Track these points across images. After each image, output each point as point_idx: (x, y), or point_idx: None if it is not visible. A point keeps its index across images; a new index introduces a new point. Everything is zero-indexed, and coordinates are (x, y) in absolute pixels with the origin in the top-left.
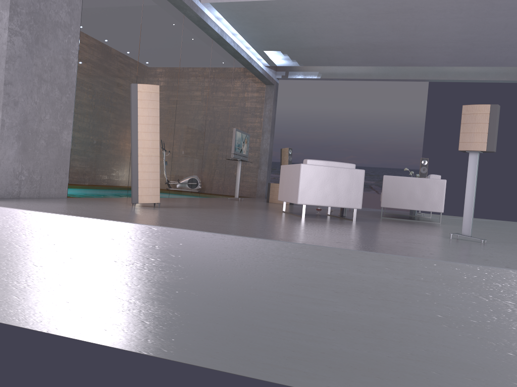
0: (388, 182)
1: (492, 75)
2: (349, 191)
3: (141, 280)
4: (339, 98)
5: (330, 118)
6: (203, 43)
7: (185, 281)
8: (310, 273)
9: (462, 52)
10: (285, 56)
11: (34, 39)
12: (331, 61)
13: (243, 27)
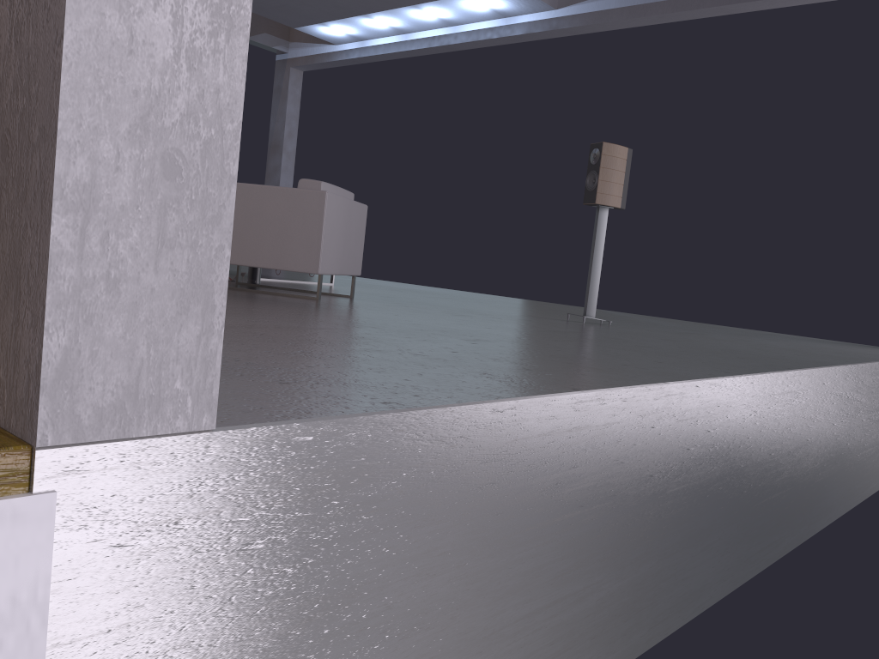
0: None
1: None
2: (356, 244)
3: (677, 497)
4: None
5: None
6: None
7: (717, 471)
8: (793, 408)
9: None
10: None
11: None
12: None
13: None
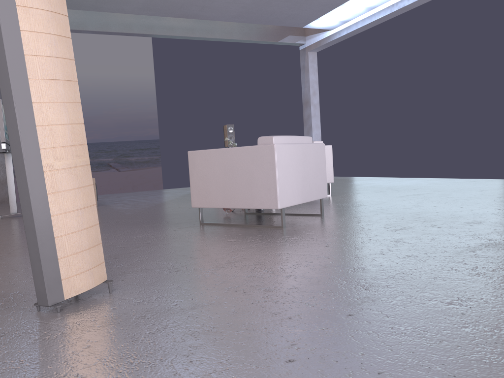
0: None
1: (254, 35)
2: (317, 175)
3: None
4: None
5: None
6: None
7: None
8: None
9: (258, 5)
10: None
11: None
12: (100, 3)
13: None
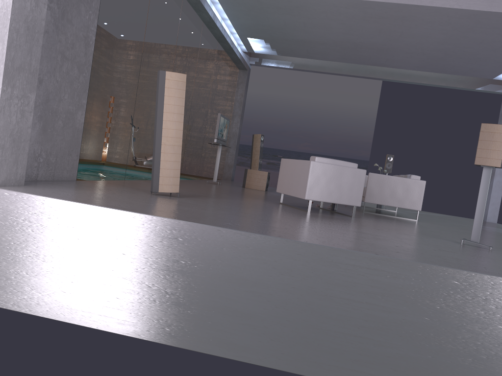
0: (372, 179)
1: (450, 81)
2: (351, 189)
3: (206, 281)
4: (298, 86)
5: (288, 105)
6: (195, 25)
7: (253, 284)
8: (382, 283)
9: (434, 60)
10: (266, 45)
11: (60, 13)
12: (310, 54)
13: (235, 14)
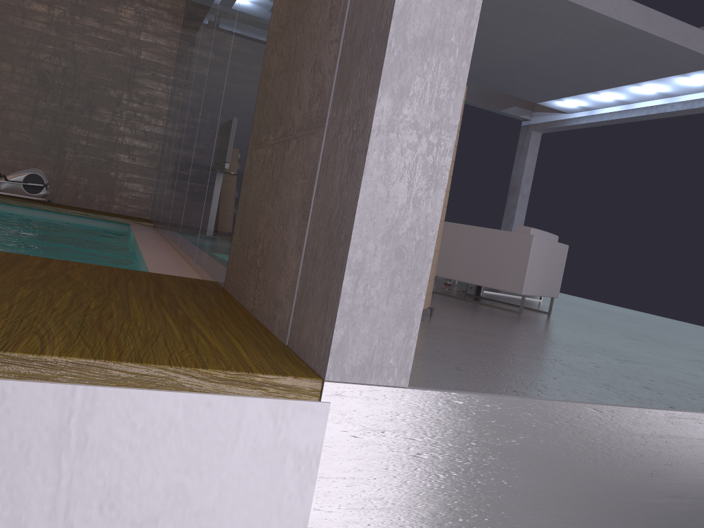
0: None
1: (475, 97)
2: (555, 274)
3: None
4: None
5: None
6: None
7: None
8: None
9: (498, 71)
10: None
11: None
12: None
13: None
